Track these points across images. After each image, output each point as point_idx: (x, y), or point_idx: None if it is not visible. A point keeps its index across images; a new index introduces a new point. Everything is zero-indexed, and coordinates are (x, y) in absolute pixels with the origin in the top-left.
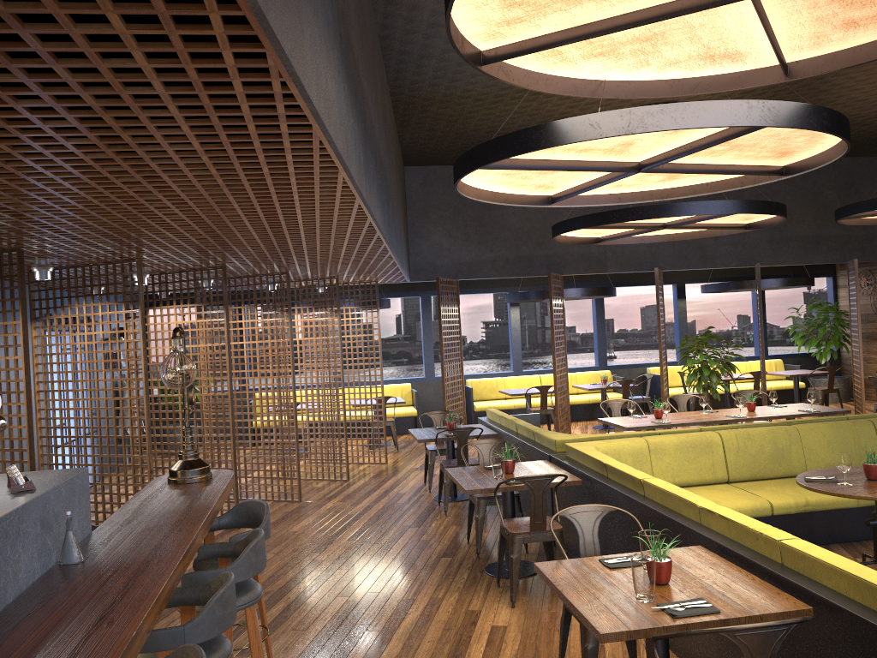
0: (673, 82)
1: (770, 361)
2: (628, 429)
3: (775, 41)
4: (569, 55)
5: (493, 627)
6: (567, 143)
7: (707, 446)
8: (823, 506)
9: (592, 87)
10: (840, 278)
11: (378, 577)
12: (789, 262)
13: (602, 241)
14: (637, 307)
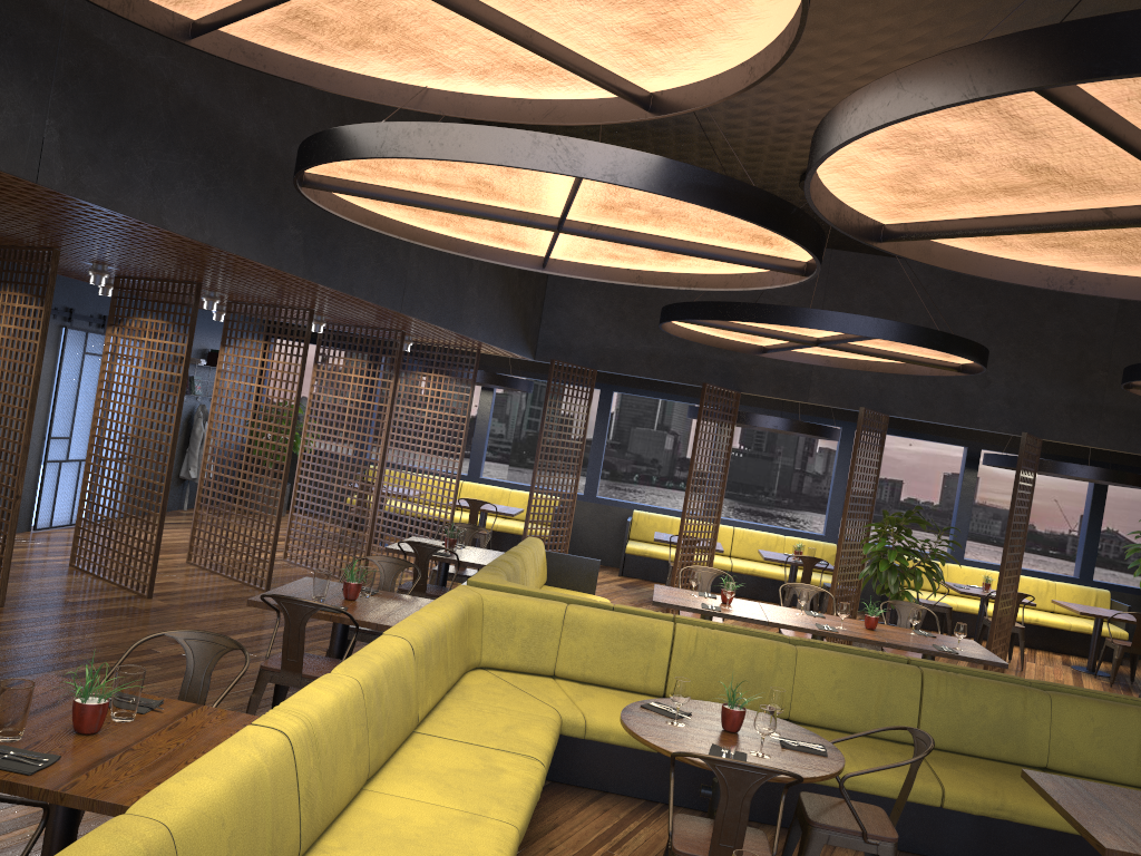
0: (523, 103)
1: (1090, 589)
2: (653, 604)
3: (546, 49)
4: (318, 40)
5: None
6: (328, 160)
7: (648, 640)
8: None
9: (407, 95)
10: None
11: (172, 685)
12: (1096, 444)
13: (765, 351)
14: (940, 472)
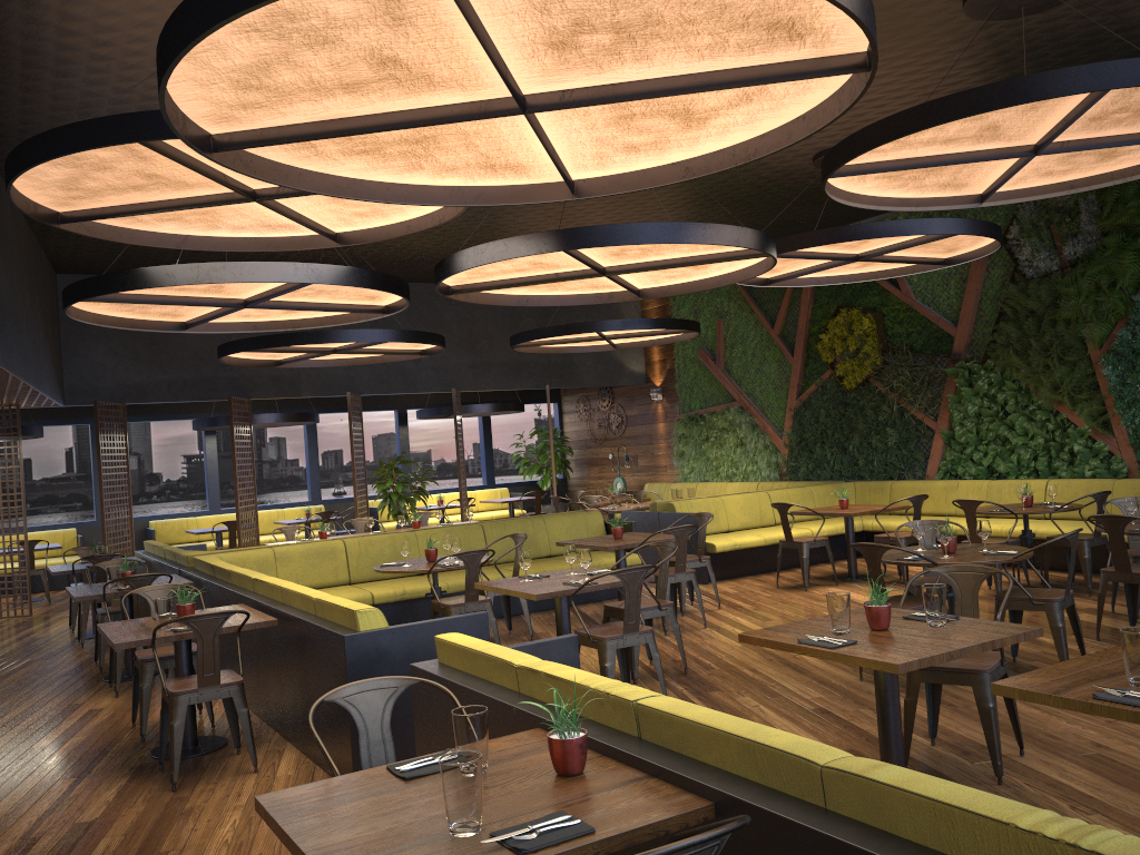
0: (251, 240)
1: (496, 489)
2: None
3: (306, 222)
4: (143, 218)
5: (91, 710)
6: (148, 287)
7: (331, 552)
8: (418, 594)
9: (177, 240)
10: (564, 403)
11: None
12: (491, 387)
13: (282, 363)
14: (369, 436)
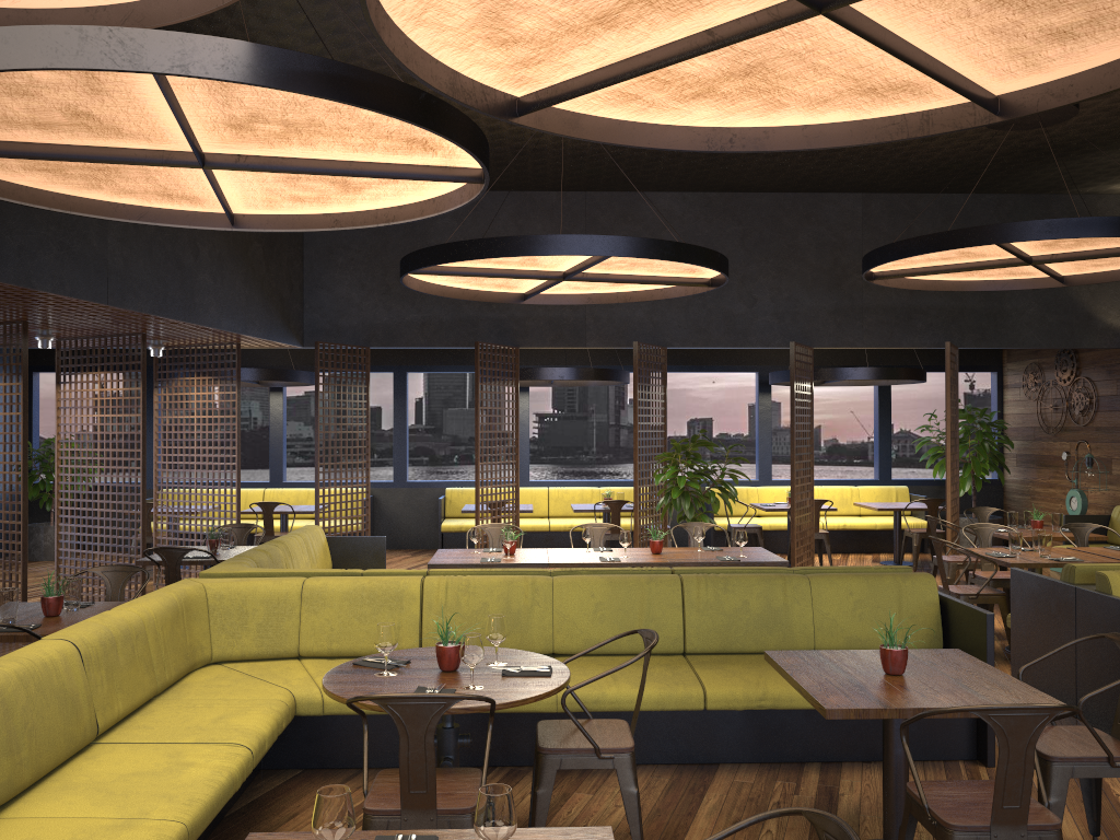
0: (97, 11)
1: (889, 487)
2: (429, 567)
3: None
4: None
5: None
6: None
7: (395, 599)
8: None
9: None
10: (1007, 374)
11: None
12: (863, 344)
13: (525, 298)
14: (744, 403)
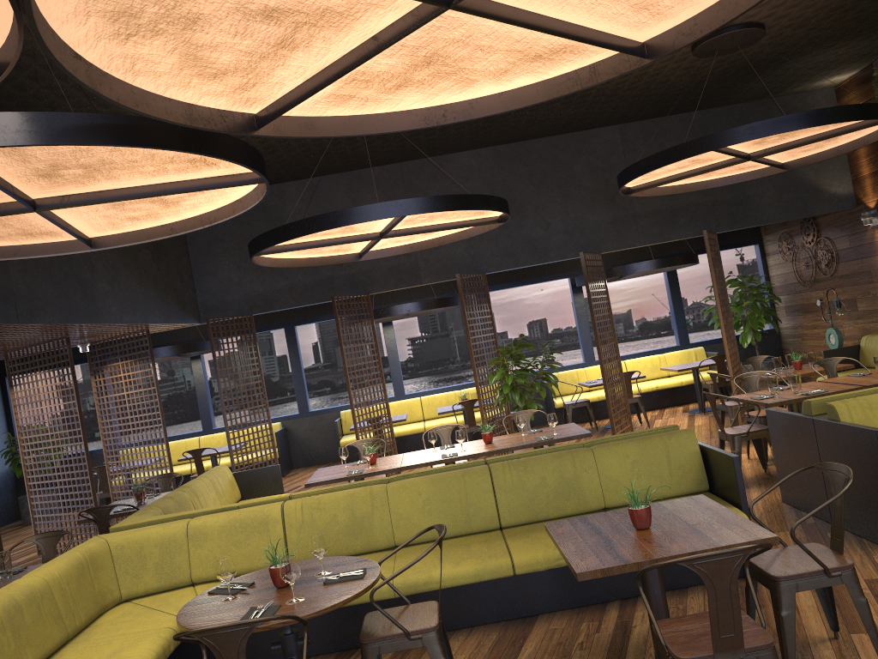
0: None
1: (689, 350)
2: (306, 486)
3: None
4: None
5: None
6: None
7: (262, 524)
8: None
9: None
10: (766, 244)
11: None
12: (640, 243)
13: (361, 256)
14: (569, 302)
